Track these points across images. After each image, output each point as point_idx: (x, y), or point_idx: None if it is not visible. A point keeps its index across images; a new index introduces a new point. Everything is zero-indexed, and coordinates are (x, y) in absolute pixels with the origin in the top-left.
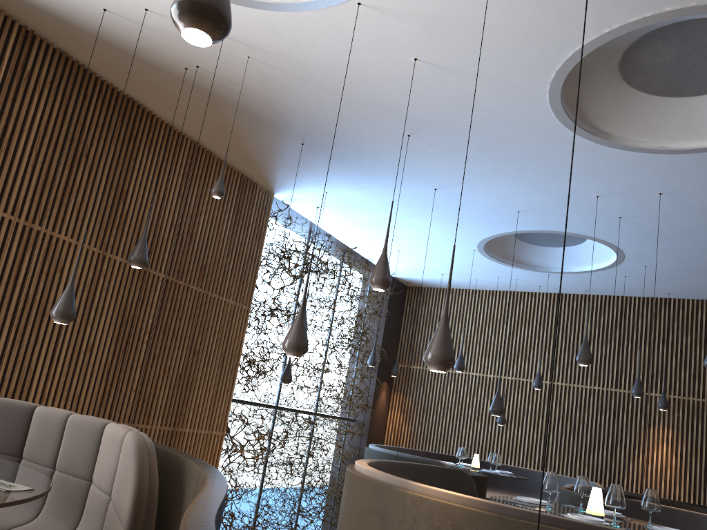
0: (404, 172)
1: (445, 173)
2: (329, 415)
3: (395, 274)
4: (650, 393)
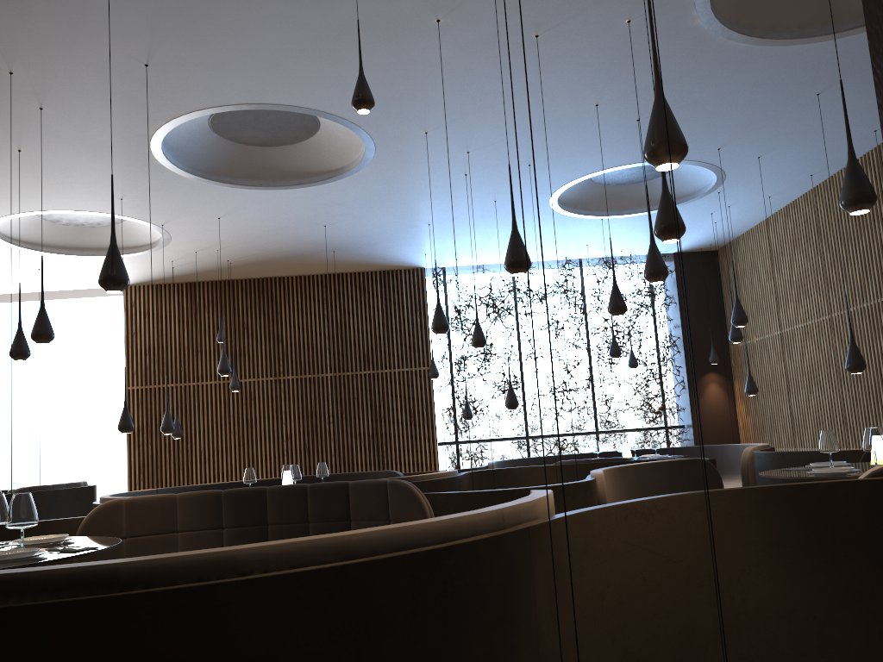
0: (391, 231)
1: (396, 220)
2: (625, 429)
3: (666, 251)
4: None
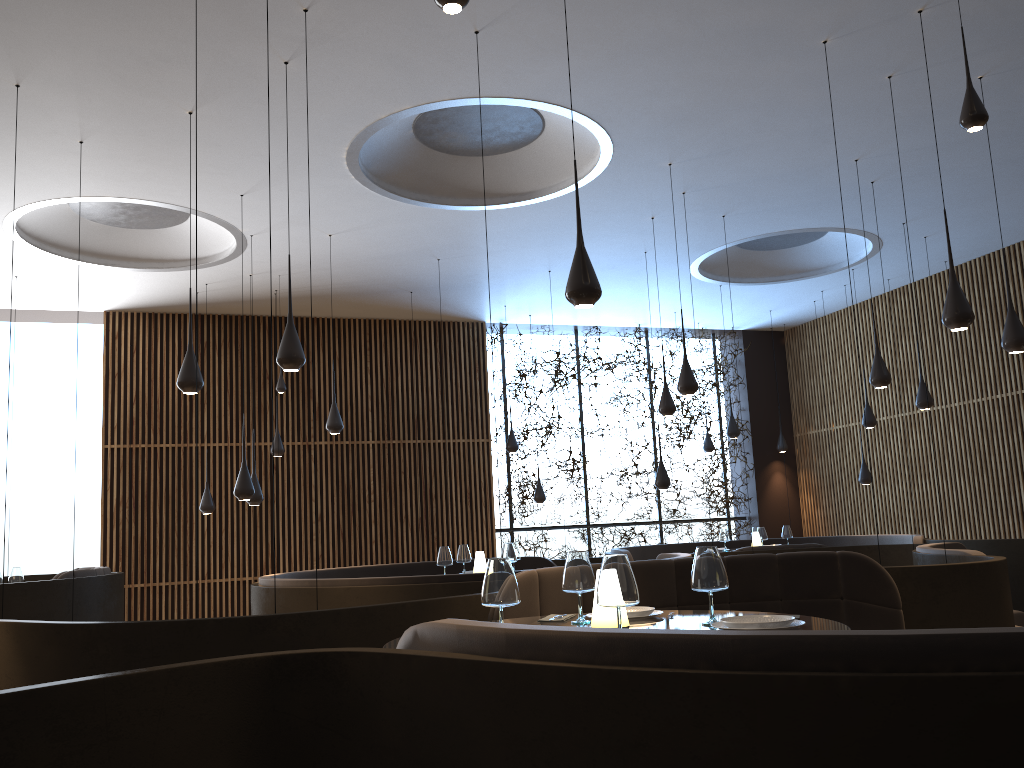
0: (502, 274)
1: (522, 262)
2: (688, 519)
3: (738, 327)
4: None
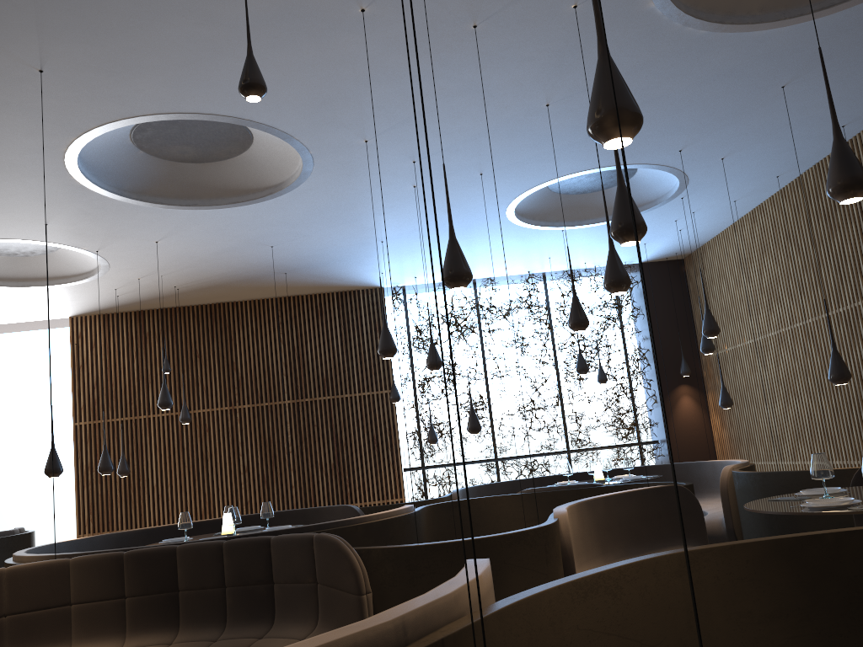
0: (343, 250)
1: (347, 238)
2: (597, 446)
3: (631, 261)
4: None
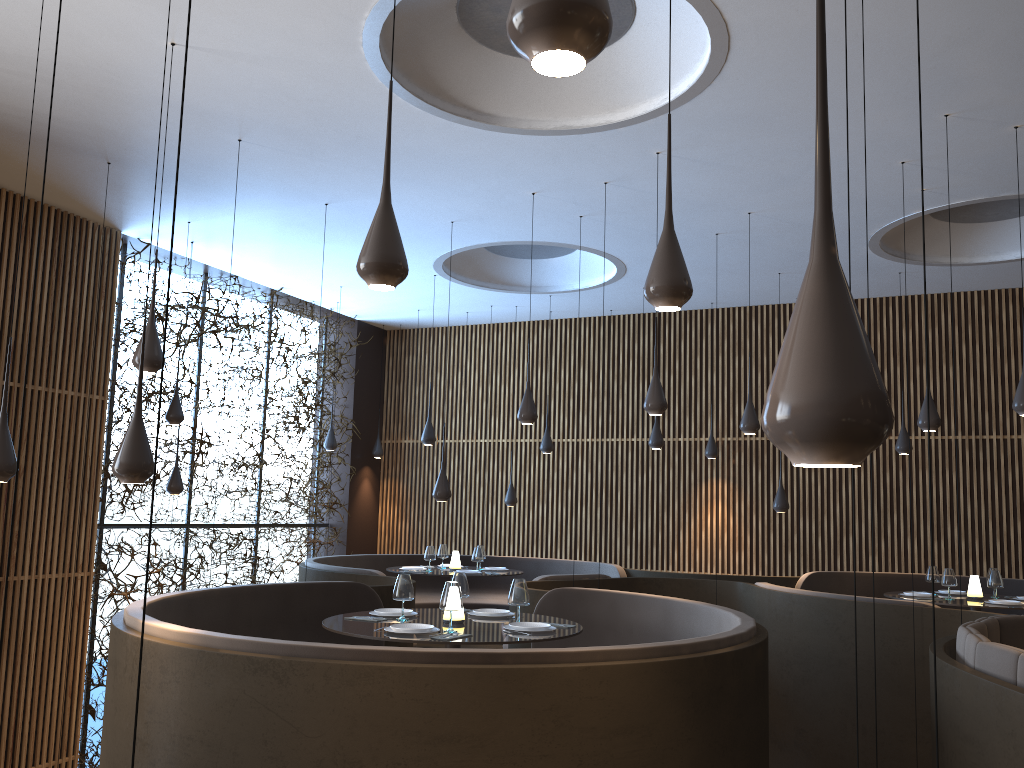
0: (270, 187)
1: (324, 183)
2: (282, 523)
3: (360, 316)
4: (699, 438)
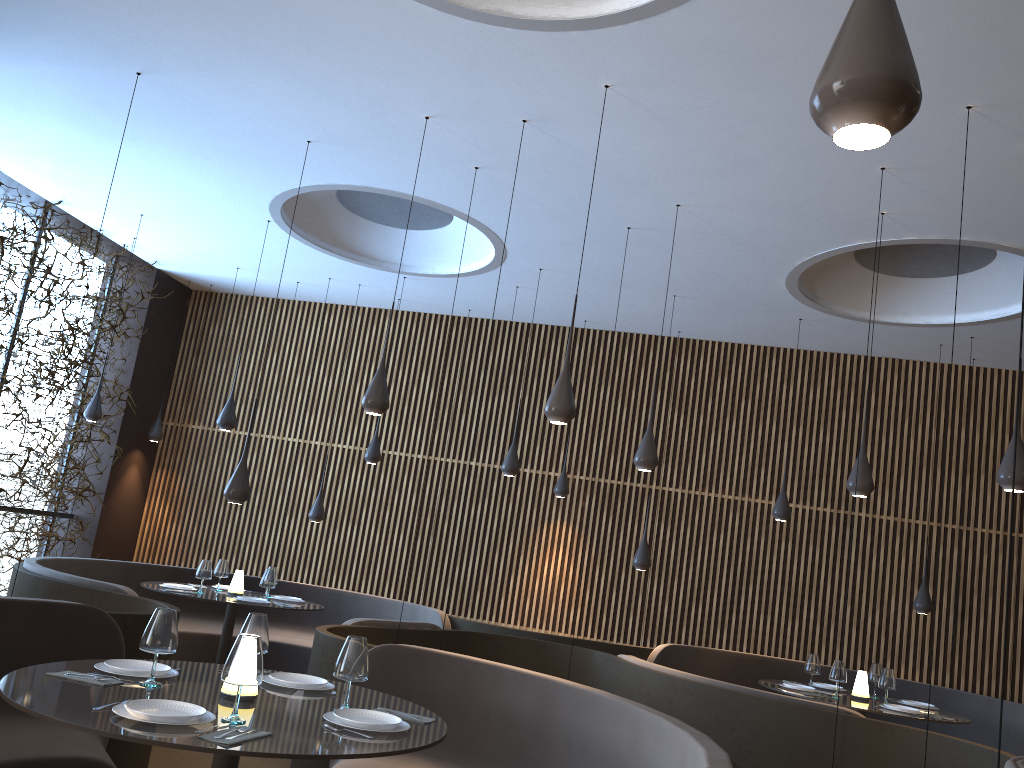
0: (58, 24)
1: (139, 34)
2: (8, 506)
3: (161, 264)
4: (548, 472)
